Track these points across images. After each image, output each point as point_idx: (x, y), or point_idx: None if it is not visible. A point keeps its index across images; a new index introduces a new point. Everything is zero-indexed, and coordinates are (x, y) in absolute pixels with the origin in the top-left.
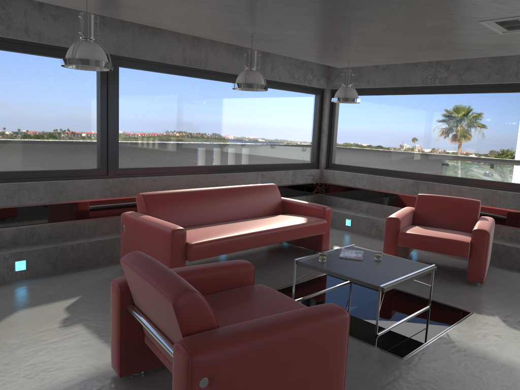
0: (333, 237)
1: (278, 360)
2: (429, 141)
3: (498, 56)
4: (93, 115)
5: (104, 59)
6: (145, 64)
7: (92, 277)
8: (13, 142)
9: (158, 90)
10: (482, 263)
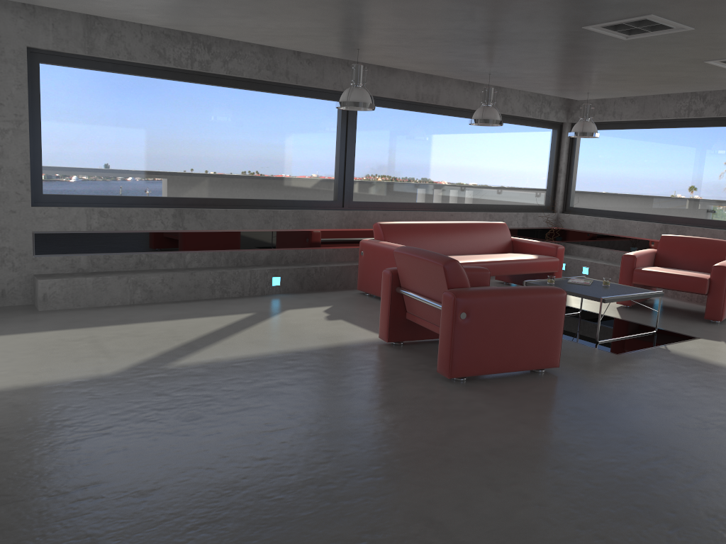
0: None
1: (512, 312)
2: (682, 181)
3: None
4: (333, 149)
5: (370, 101)
6: (381, 100)
7: (335, 296)
8: (270, 173)
9: (391, 126)
10: (721, 300)
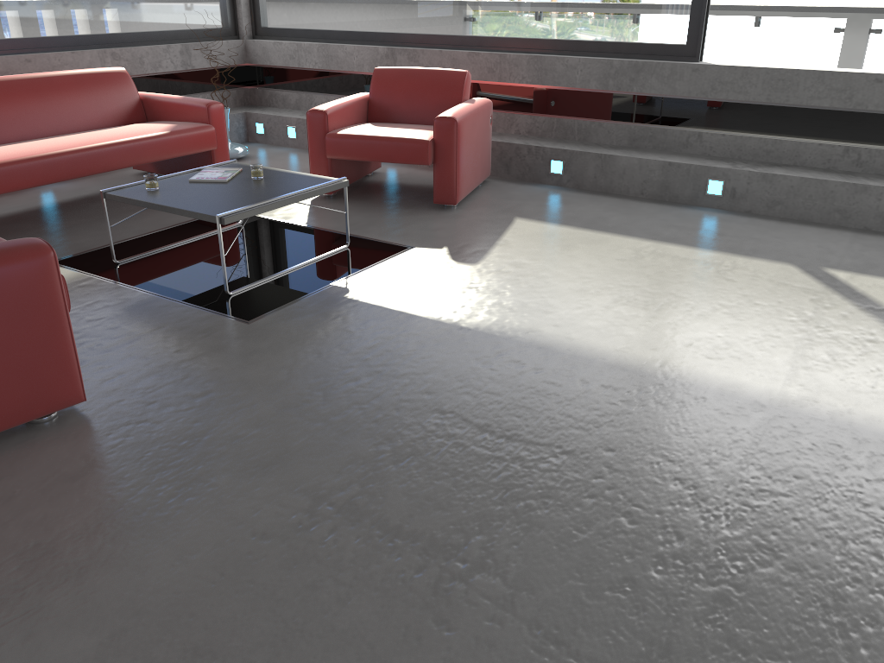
0: (260, 159)
1: None
2: None
3: None
4: None
5: None
6: None
7: None
8: None
9: None
10: (452, 172)
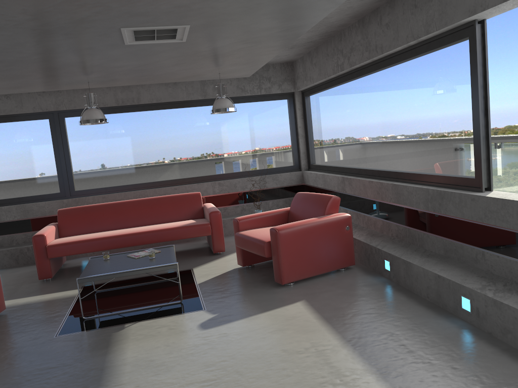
0: None
1: None
2: (353, 133)
3: (289, 44)
4: (51, 155)
5: None
6: None
7: (29, 269)
8: None
9: (103, 128)
10: (278, 263)
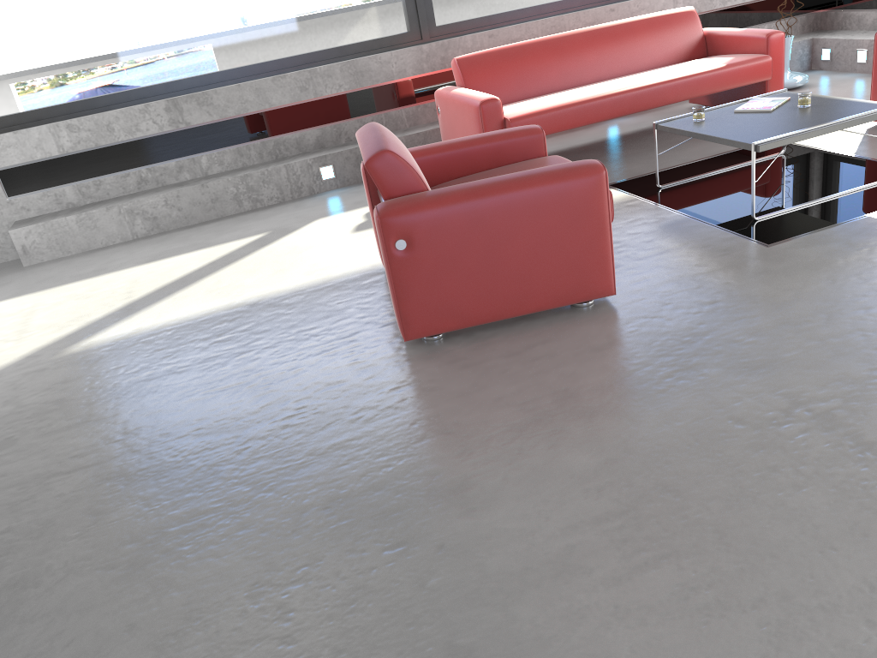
0: (819, 88)
1: (494, 224)
2: None
3: None
4: None
5: None
6: None
7: None
8: (295, 15)
9: None
10: None
